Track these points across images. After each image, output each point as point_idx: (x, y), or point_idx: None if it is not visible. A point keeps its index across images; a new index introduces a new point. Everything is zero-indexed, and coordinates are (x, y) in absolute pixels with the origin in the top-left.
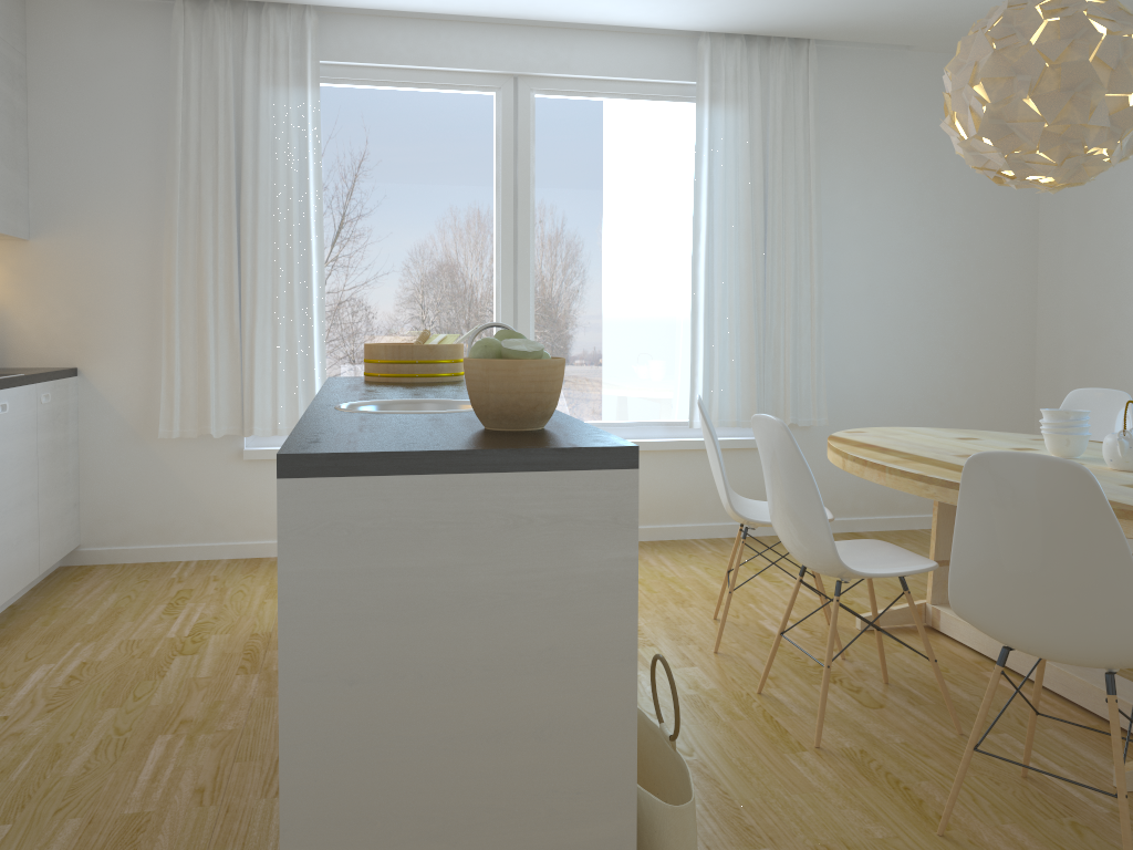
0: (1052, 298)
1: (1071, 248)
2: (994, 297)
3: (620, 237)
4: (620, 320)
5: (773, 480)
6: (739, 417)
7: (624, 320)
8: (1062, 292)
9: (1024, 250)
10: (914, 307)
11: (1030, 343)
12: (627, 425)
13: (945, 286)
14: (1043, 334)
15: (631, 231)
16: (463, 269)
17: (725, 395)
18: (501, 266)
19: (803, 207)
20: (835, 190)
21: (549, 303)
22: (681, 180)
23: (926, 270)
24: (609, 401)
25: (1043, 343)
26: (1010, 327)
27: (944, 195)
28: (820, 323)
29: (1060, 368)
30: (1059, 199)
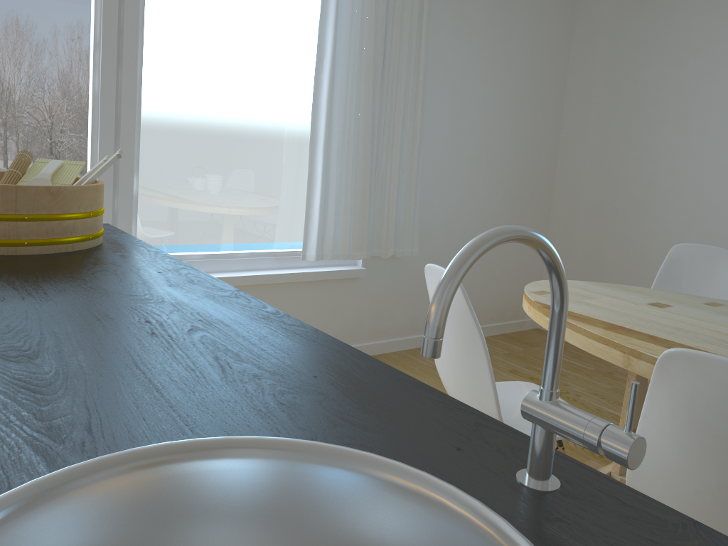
0: (574, 151)
1: (596, 112)
2: (533, 146)
3: (239, 52)
4: (235, 144)
5: (713, 457)
6: (350, 250)
7: (239, 144)
8: (584, 148)
9: (555, 110)
10: (483, 151)
11: (550, 186)
12: (237, 256)
13: (505, 134)
14: (562, 180)
15: (251, 47)
16: (48, 65)
17: (338, 228)
18: (101, 67)
19: (415, 47)
20: (437, 36)
21: (158, 119)
22: (303, 0)
23: (494, 119)
24: (219, 230)
25: (561, 187)
26: (540, 172)
27: (511, 54)
28: (419, 161)
29: (576, 208)
30: (588, 71)
